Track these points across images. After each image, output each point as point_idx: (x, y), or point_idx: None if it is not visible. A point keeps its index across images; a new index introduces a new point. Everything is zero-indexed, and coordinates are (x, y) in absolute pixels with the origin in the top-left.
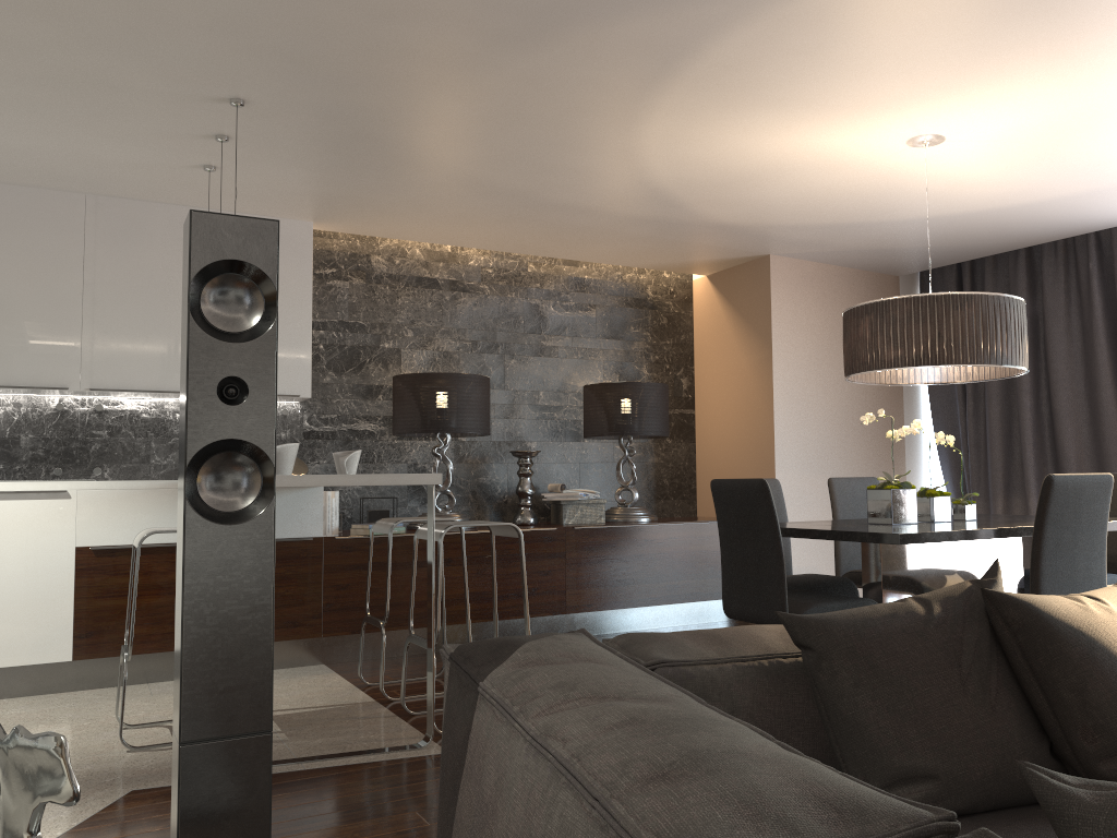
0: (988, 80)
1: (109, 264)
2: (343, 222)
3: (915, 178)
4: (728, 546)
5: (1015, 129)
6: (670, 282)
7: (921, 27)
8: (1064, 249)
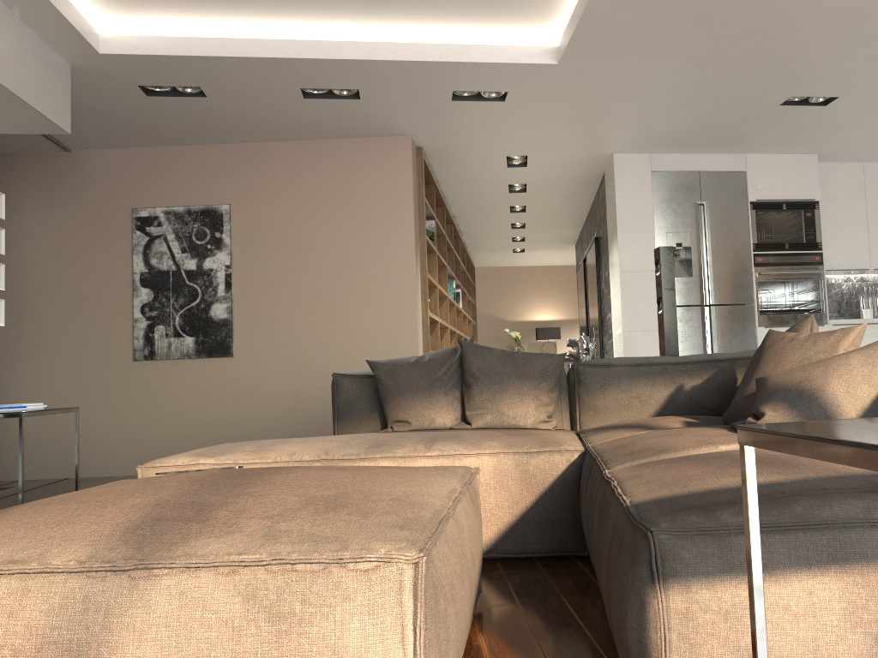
0: None
1: None
2: None
3: None
4: None
5: None
6: None
7: None
8: None
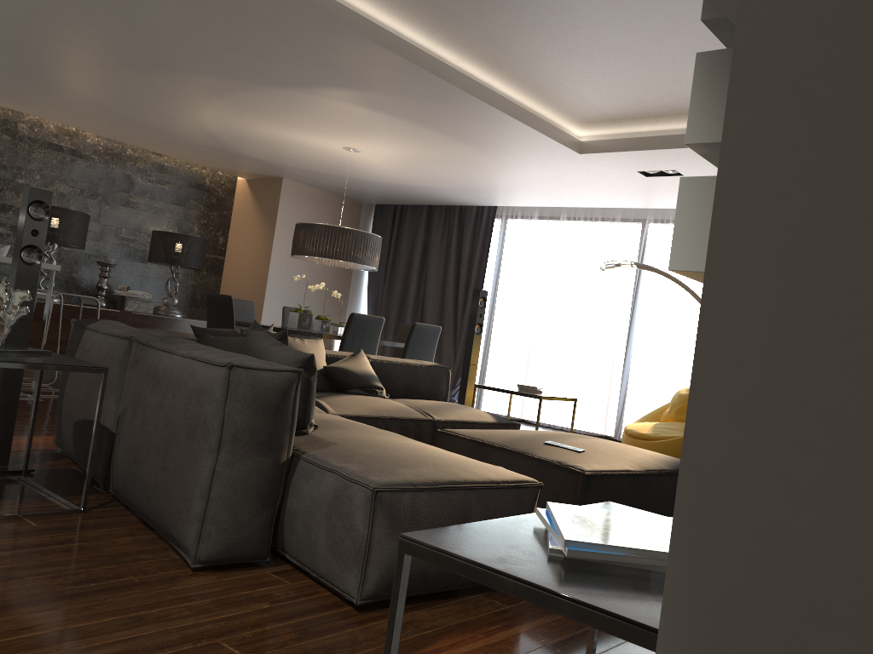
0: (371, 136)
1: None
2: (4, 102)
3: (353, 162)
4: (210, 325)
5: (392, 155)
6: (222, 177)
7: (333, 112)
8: (445, 210)
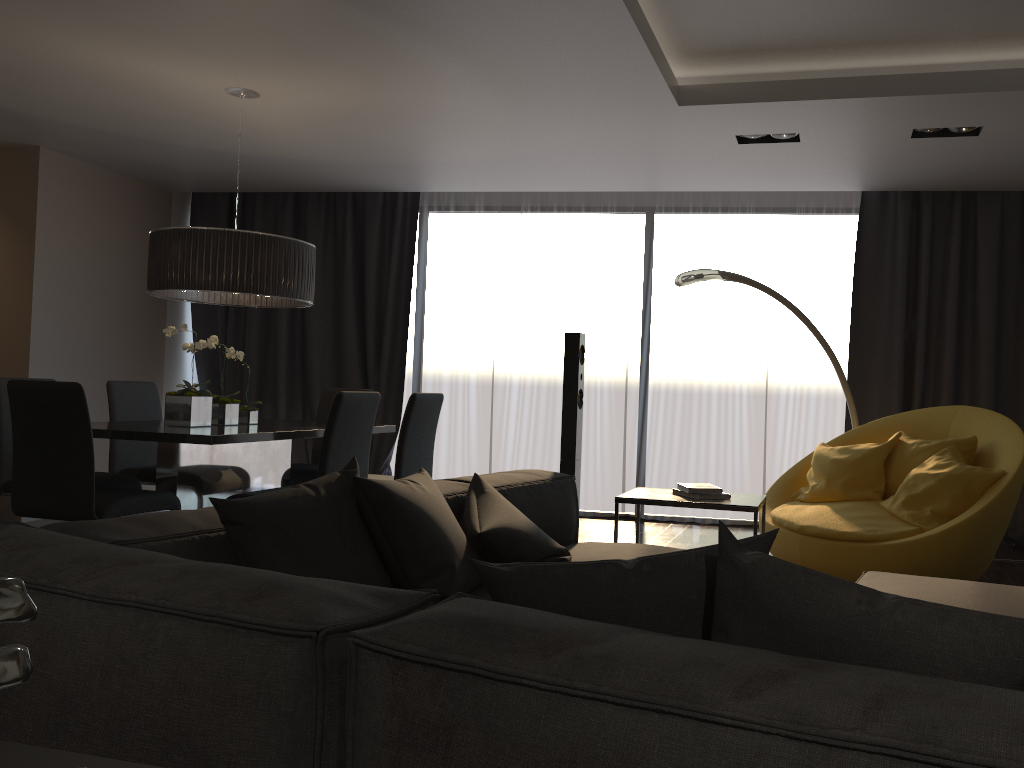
0: (312, 65)
1: None
2: None
3: (222, 118)
4: (25, 445)
5: (320, 105)
6: None
7: (272, 12)
8: (326, 200)
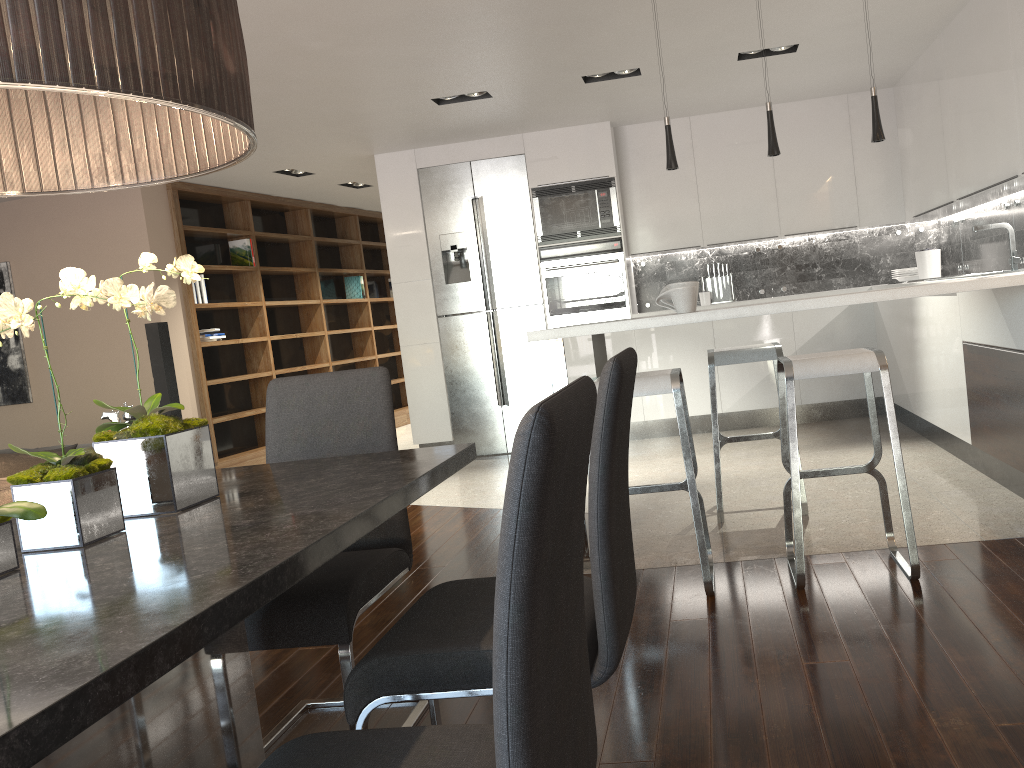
0: None
1: (1018, 31)
2: None
3: None
4: None
5: None
6: None
7: None
8: None
